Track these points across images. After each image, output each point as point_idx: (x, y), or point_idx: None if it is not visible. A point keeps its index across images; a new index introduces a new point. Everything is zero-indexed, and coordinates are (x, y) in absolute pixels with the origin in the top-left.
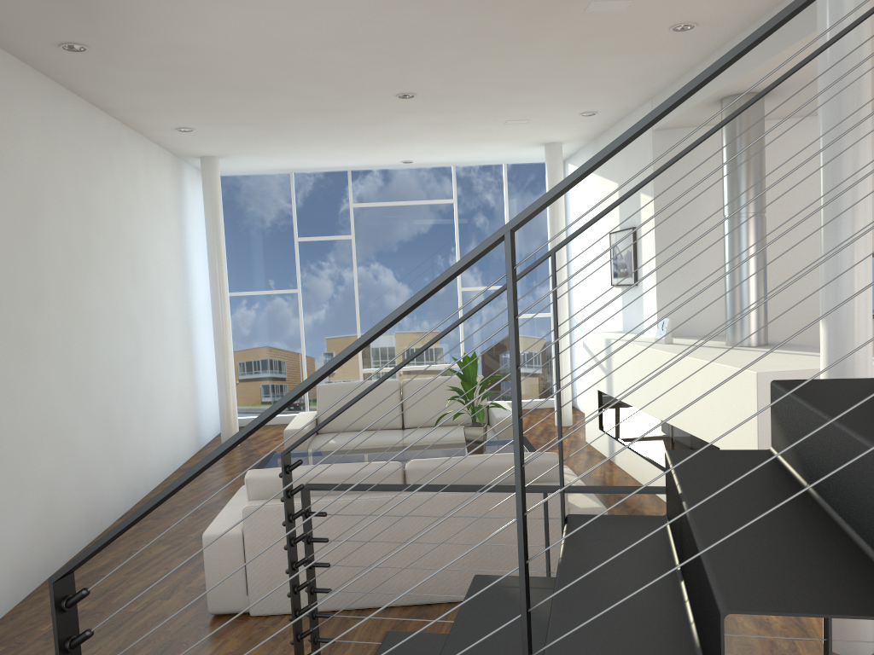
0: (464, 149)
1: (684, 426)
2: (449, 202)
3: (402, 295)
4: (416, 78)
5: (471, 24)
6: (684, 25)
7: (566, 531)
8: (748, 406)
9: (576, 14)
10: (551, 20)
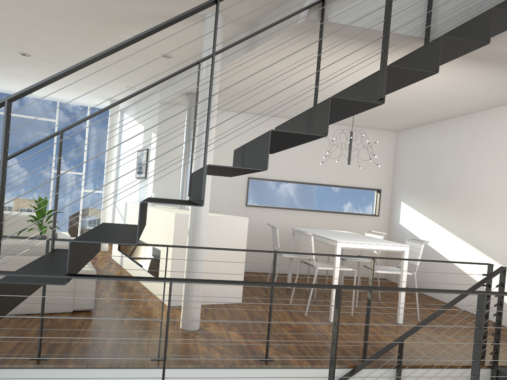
0: (64, 93)
1: (150, 242)
2: (53, 121)
3: (15, 169)
4: (31, 46)
5: (59, 27)
6: (167, 55)
7: (50, 251)
8: (171, 229)
9: (114, 36)
10: (102, 36)
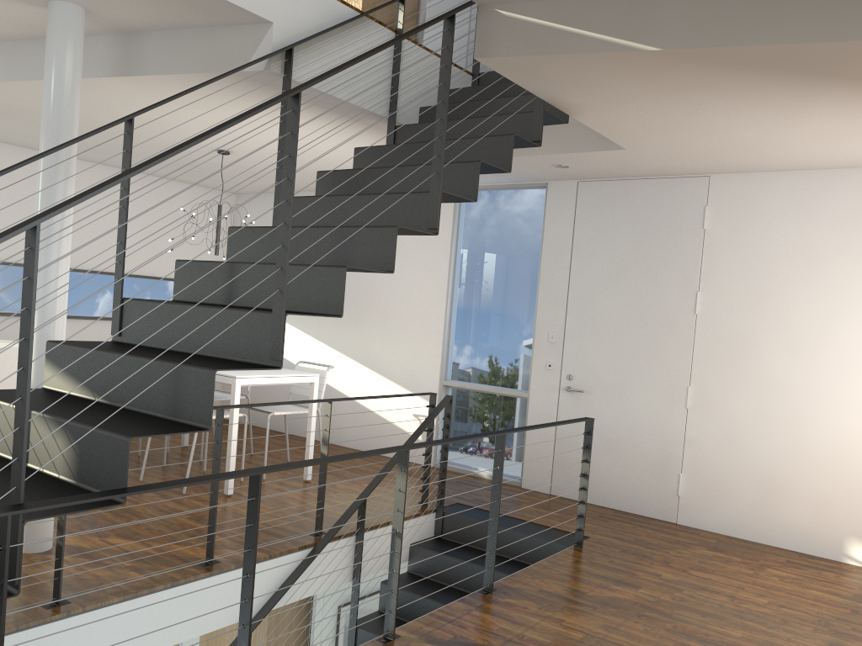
0: None
1: None
2: None
3: None
4: None
5: None
6: None
7: None
8: None
9: None
10: None
